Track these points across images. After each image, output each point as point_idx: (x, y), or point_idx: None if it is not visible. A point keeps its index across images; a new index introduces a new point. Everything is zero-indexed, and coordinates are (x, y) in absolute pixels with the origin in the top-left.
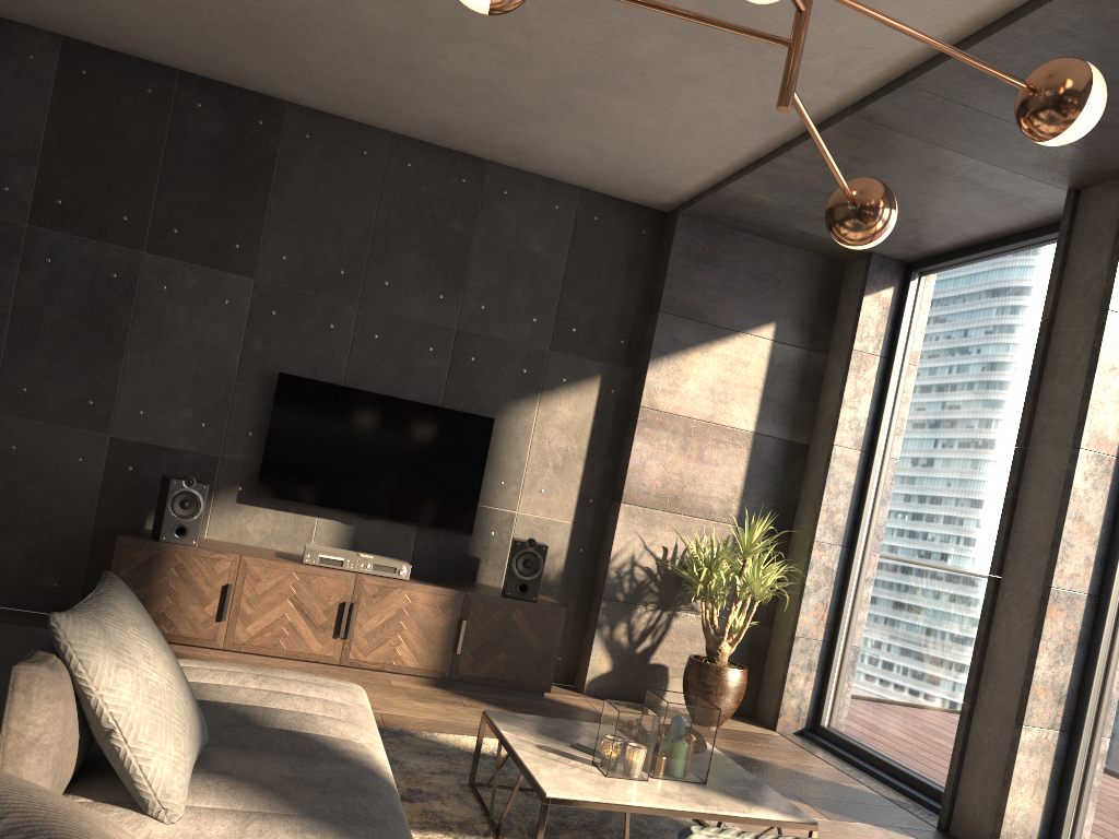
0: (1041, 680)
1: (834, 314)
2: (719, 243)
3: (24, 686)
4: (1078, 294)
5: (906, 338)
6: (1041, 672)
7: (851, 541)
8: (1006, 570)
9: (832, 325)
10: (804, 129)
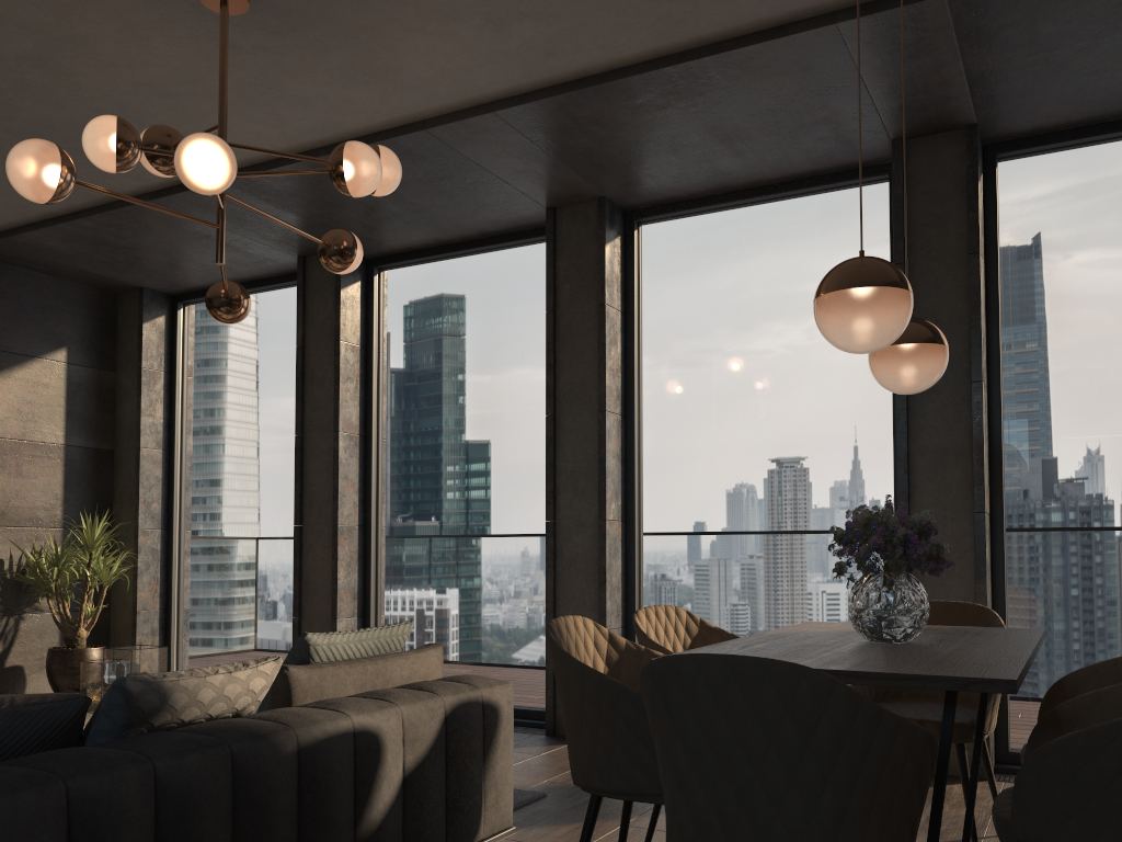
0: (343, 586)
1: (115, 337)
2: (3, 277)
3: None
4: (318, 328)
5: (183, 356)
6: (342, 581)
7: (168, 524)
8: (306, 520)
9: (115, 346)
10: (105, 202)
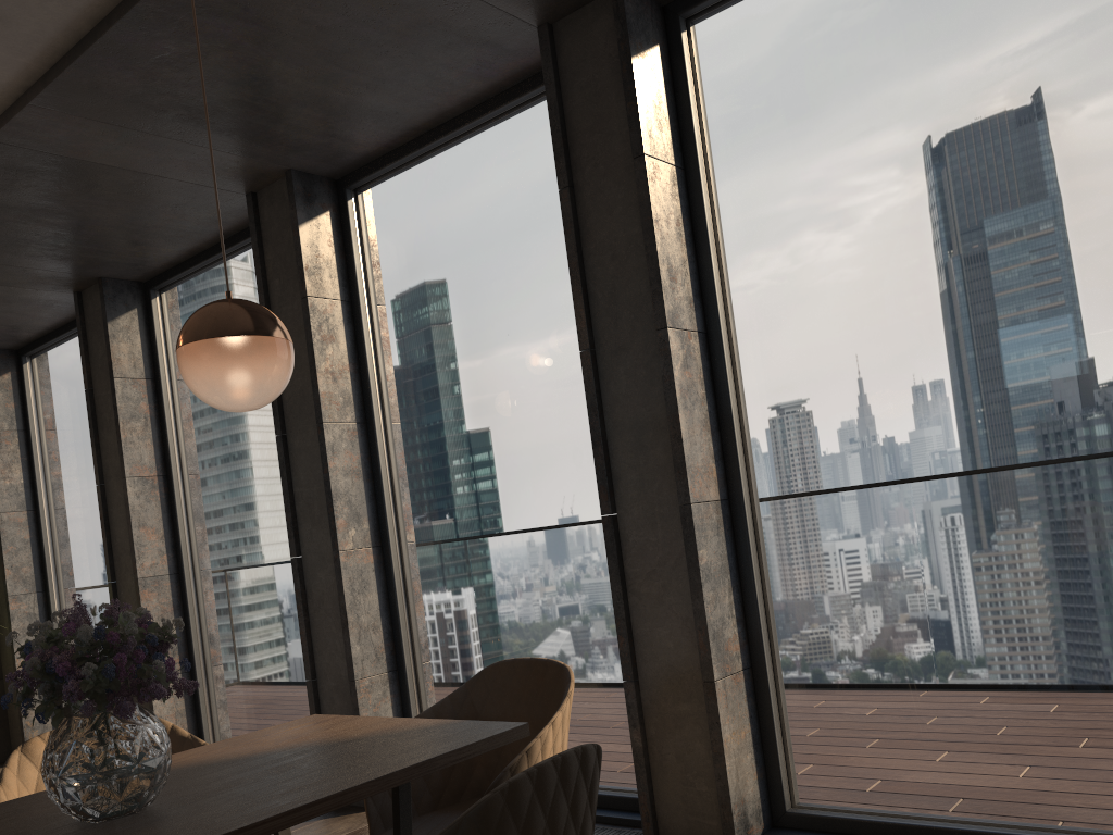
0: None
1: None
2: None
3: None
4: (100, 367)
5: (35, 410)
6: None
7: (45, 585)
8: (118, 575)
9: None
10: None
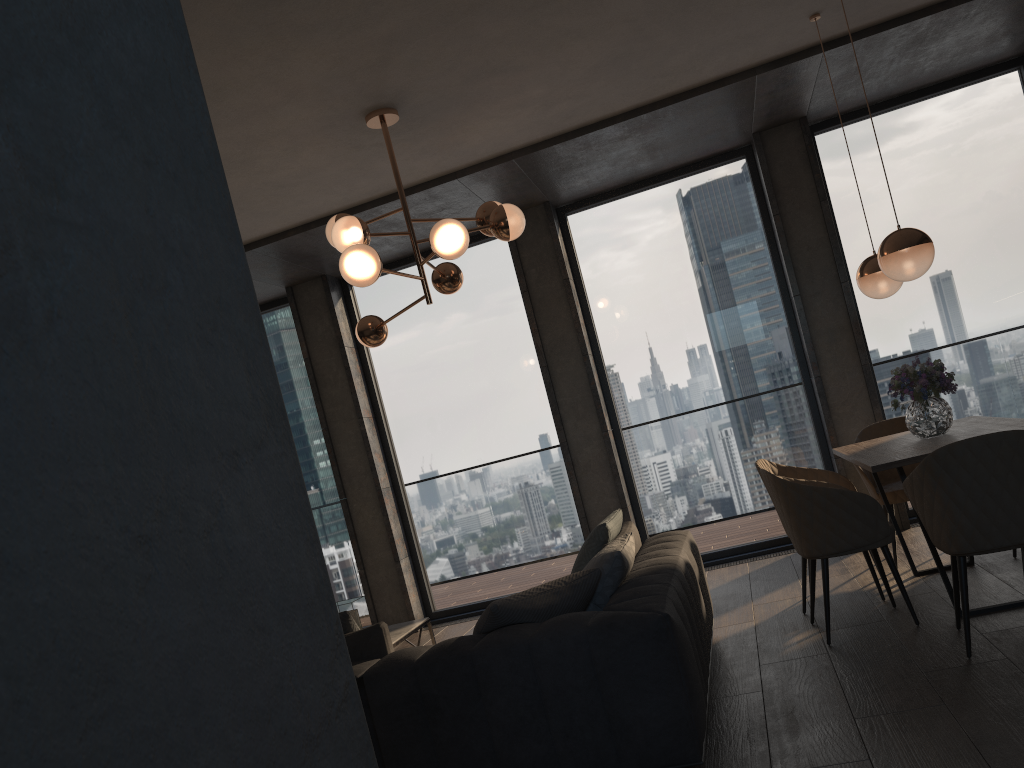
0: (396, 535)
1: None
2: None
3: (387, 631)
4: (319, 341)
5: None
6: (394, 531)
7: None
8: (348, 493)
9: None
10: None
